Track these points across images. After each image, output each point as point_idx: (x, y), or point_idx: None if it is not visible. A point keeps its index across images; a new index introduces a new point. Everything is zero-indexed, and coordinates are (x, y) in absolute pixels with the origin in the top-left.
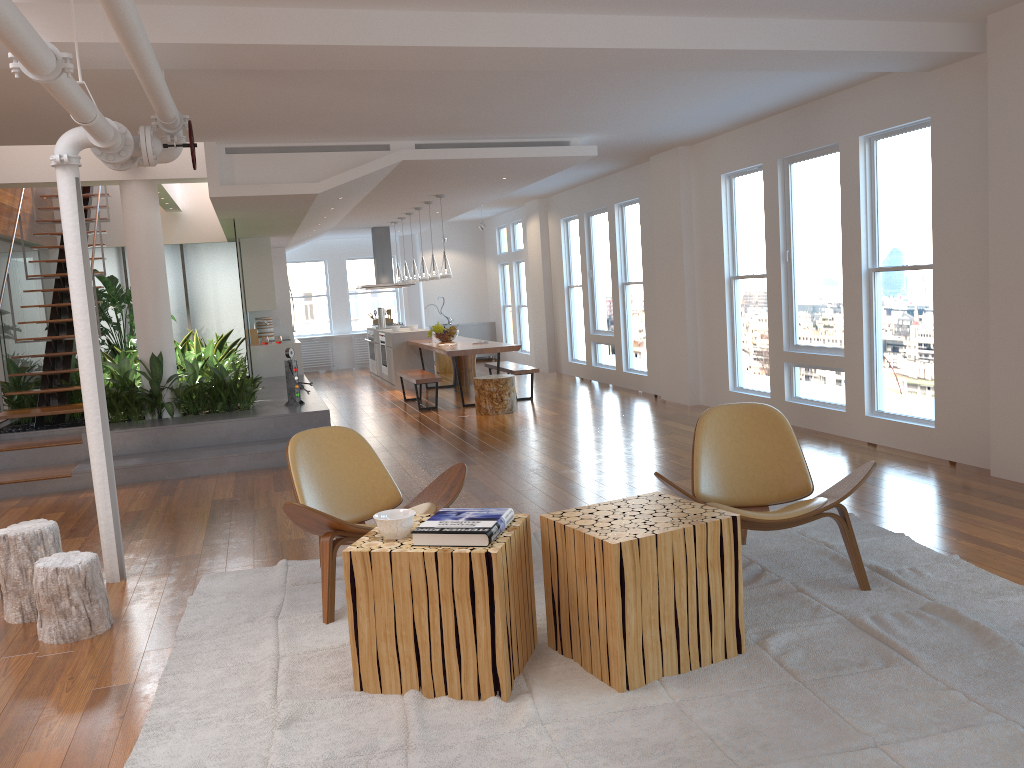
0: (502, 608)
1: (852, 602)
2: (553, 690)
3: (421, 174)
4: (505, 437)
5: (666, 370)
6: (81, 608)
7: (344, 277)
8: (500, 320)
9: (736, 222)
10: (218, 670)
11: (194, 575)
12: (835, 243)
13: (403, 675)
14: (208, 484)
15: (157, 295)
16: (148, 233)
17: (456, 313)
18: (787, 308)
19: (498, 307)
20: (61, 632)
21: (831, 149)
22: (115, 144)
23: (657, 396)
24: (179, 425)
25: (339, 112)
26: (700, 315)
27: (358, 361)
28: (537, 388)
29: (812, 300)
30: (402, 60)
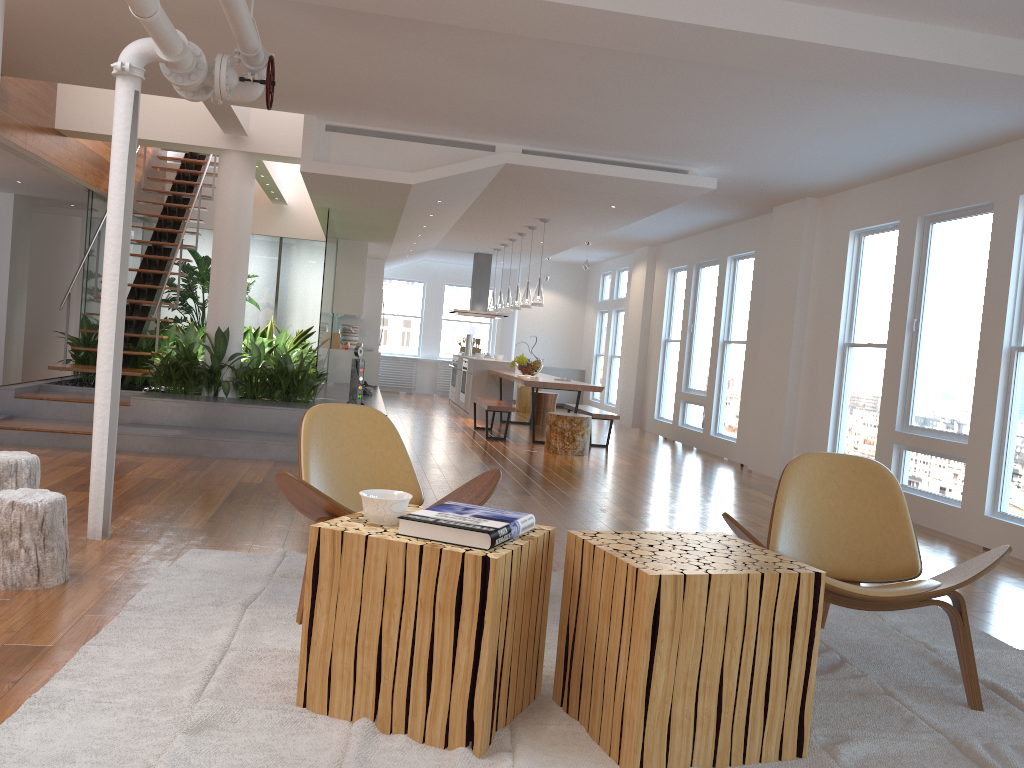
0: (493, 633)
1: (957, 721)
2: (543, 755)
3: (525, 187)
4: (568, 476)
5: (757, 438)
6: (32, 553)
7: (440, 302)
8: (590, 369)
9: (860, 284)
10: (151, 650)
11: (181, 548)
12: (974, 315)
13: (357, 697)
14: (242, 467)
15: (235, 270)
16: (238, 206)
17: (547, 355)
18: (906, 383)
19: (591, 355)
20: (3, 576)
21: (983, 209)
22: (183, 62)
23: (743, 465)
24: (230, 404)
25: (443, 93)
26: (804, 382)
27: (440, 388)
28: (615, 439)
29: (937, 377)
30: (509, 18)
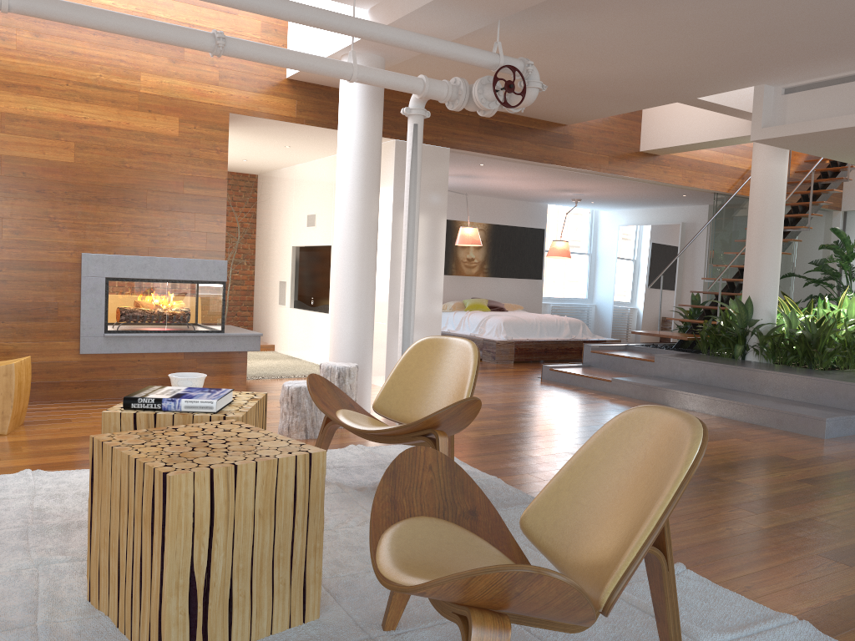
0: None
1: None
2: None
3: None
4: None
5: None
6: (287, 416)
7: None
8: None
9: None
10: None
11: None
12: None
13: None
14: None
15: (761, 243)
16: (763, 184)
17: None
18: None
19: None
20: (278, 427)
21: None
22: (433, 94)
23: None
24: (722, 365)
25: (790, 23)
26: None
27: None
28: None
29: None
30: None
